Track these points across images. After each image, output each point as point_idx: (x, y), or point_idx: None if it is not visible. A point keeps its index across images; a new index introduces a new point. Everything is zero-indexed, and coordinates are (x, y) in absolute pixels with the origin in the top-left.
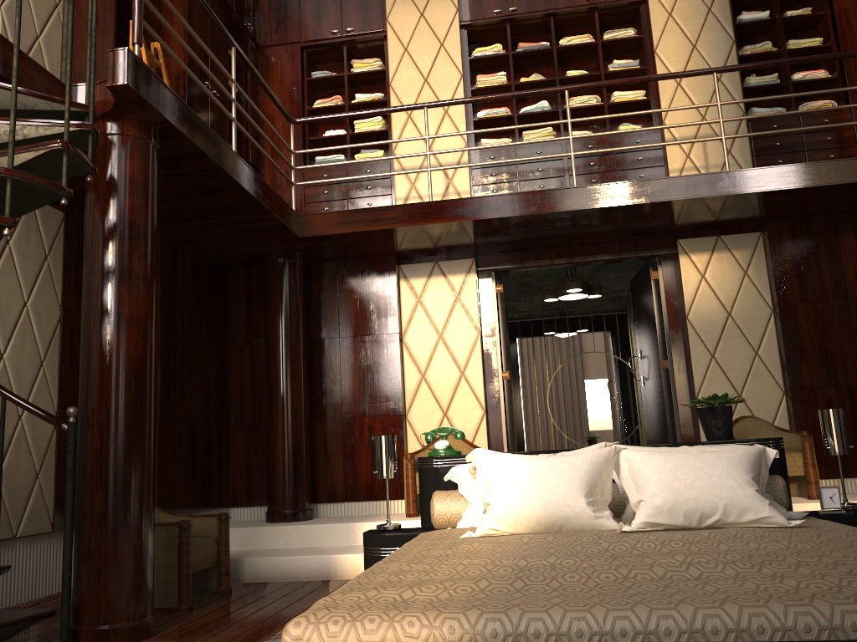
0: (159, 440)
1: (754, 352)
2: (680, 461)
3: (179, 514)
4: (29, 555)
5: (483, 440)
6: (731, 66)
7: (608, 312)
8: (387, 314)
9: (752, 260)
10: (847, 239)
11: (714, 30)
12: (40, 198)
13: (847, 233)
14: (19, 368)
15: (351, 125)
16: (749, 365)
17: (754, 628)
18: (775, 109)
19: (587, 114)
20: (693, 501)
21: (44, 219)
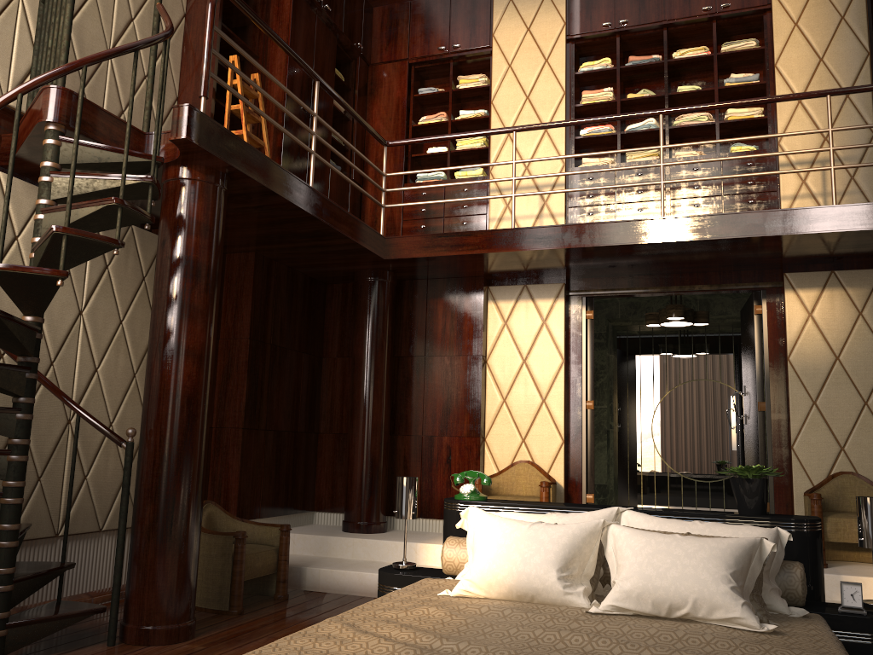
0: (242, 448)
1: (863, 402)
2: (660, 546)
3: (247, 521)
4: (114, 546)
5: (559, 469)
6: (847, 88)
7: (725, 338)
8: (472, 336)
9: (869, 299)
10: None
11: (845, 41)
12: (97, 249)
13: None
14: (112, 380)
15: (453, 142)
16: (855, 416)
17: None
18: None
19: (699, 133)
20: (663, 591)
21: (143, 244)
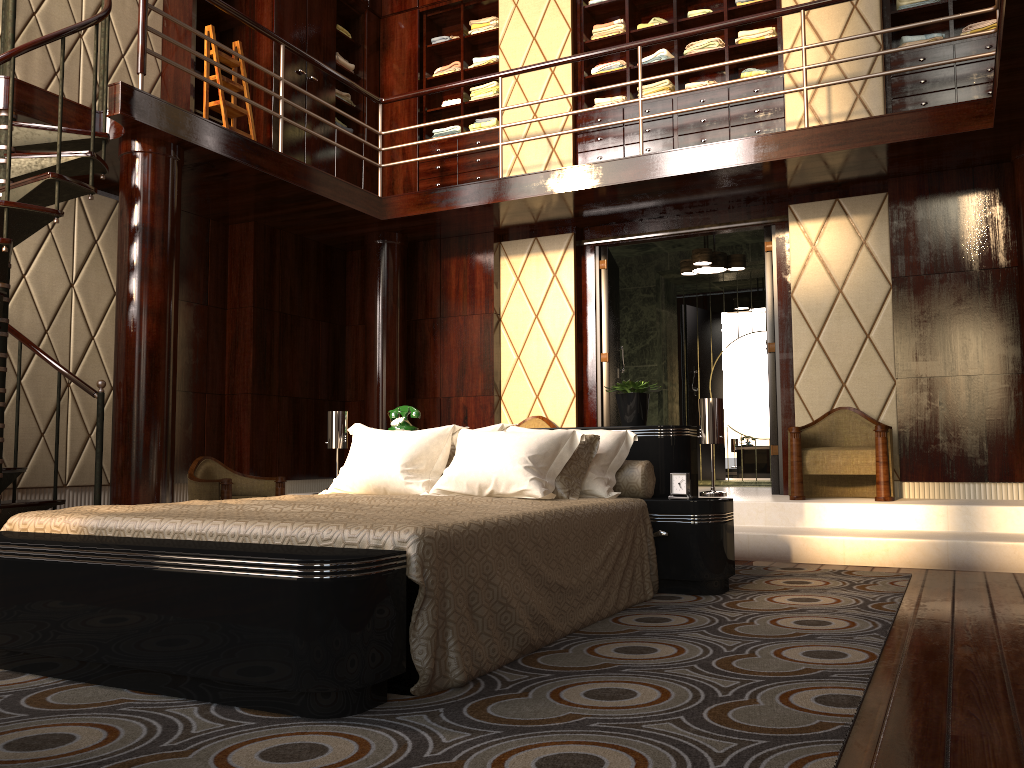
0: (251, 412)
1: (864, 335)
2: (482, 440)
3: (248, 476)
4: None
5: (571, 423)
6: (820, 0)
7: None
8: (484, 294)
9: (873, 227)
10: (986, 198)
11: None
12: (40, 219)
13: (987, 191)
14: (110, 347)
15: (467, 93)
16: (857, 350)
17: (209, 533)
18: (930, 37)
19: (713, 60)
20: (474, 474)
21: None
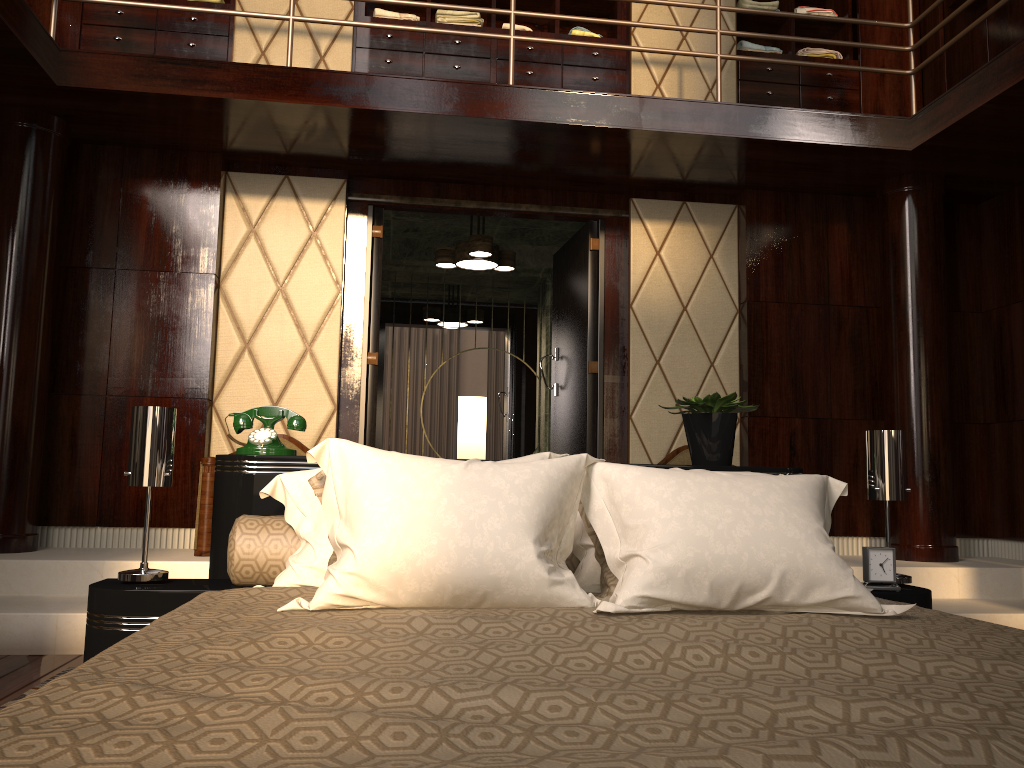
0: None
1: (709, 362)
2: (706, 489)
3: None
4: None
5: None
6: None
7: (515, 298)
8: (200, 243)
9: (722, 241)
10: (838, 230)
11: None
12: None
13: (839, 222)
14: None
15: None
16: (701, 379)
17: None
18: (770, 49)
19: (530, 6)
20: (730, 563)
21: None
